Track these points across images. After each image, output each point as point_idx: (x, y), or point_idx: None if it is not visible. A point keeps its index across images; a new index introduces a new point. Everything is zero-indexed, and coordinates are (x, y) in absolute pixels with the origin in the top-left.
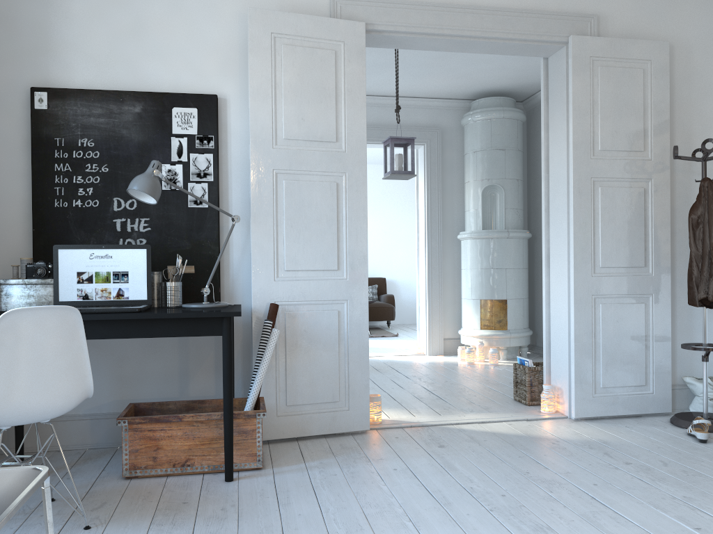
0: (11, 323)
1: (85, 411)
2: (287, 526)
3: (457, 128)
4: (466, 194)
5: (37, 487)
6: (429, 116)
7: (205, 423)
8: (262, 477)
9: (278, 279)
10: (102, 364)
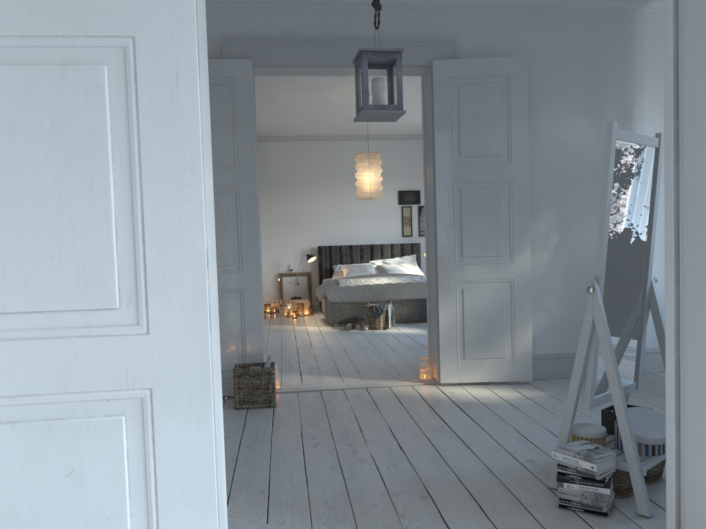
0: None
1: None
2: None
3: None
4: None
5: None
6: None
7: None
8: None
9: None
10: None
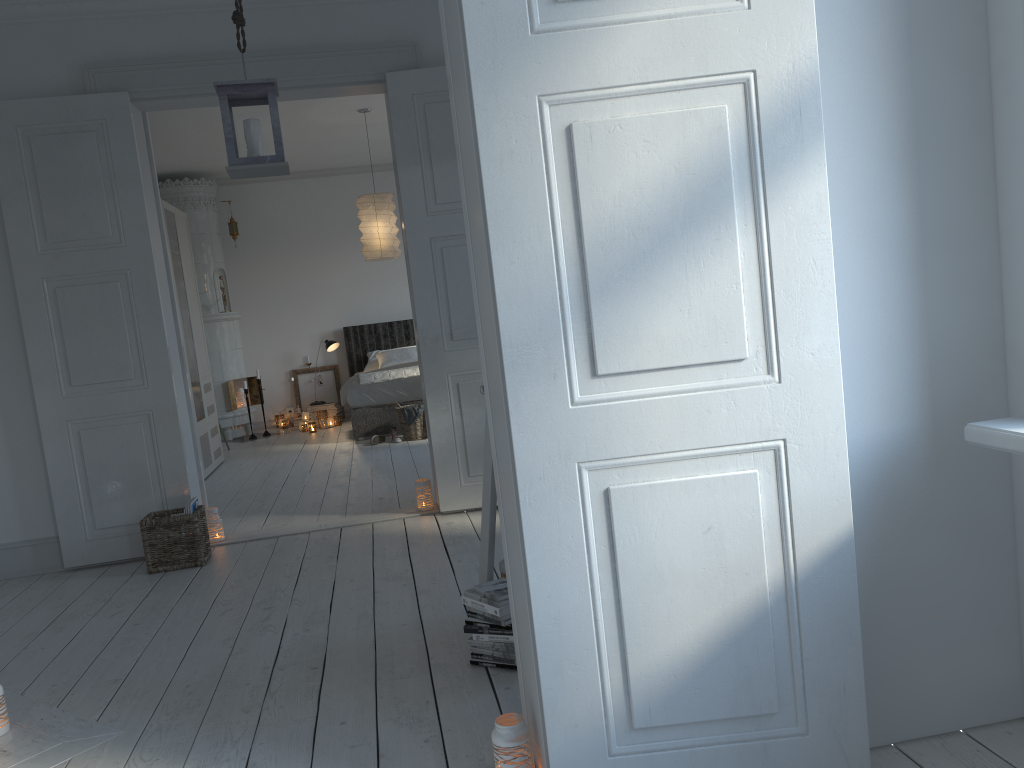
0: None
1: None
2: None
3: None
4: None
5: None
6: None
7: None
8: None
9: None
10: None
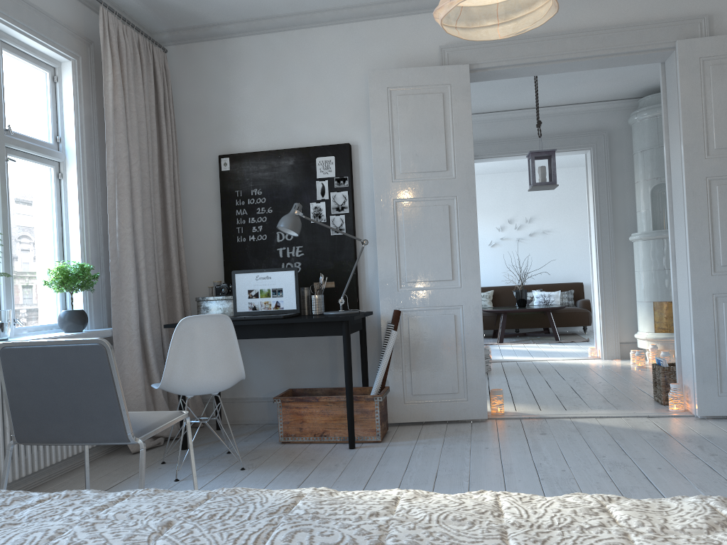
0: (186, 326)
1: (264, 395)
2: (373, 478)
3: (626, 128)
4: (635, 195)
5: (178, 420)
6: (594, 120)
7: (336, 404)
8: (377, 447)
9: (401, 290)
10: (274, 360)
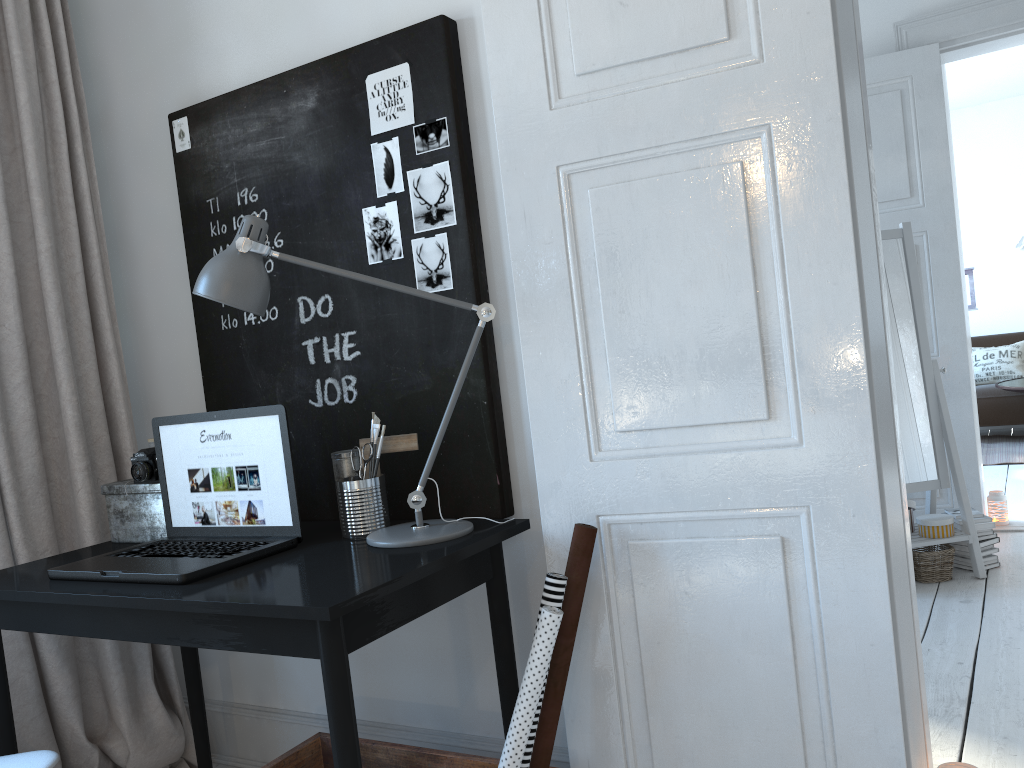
0: None
1: (319, 710)
2: None
3: None
4: None
5: None
6: None
7: None
8: None
9: (601, 457)
10: None
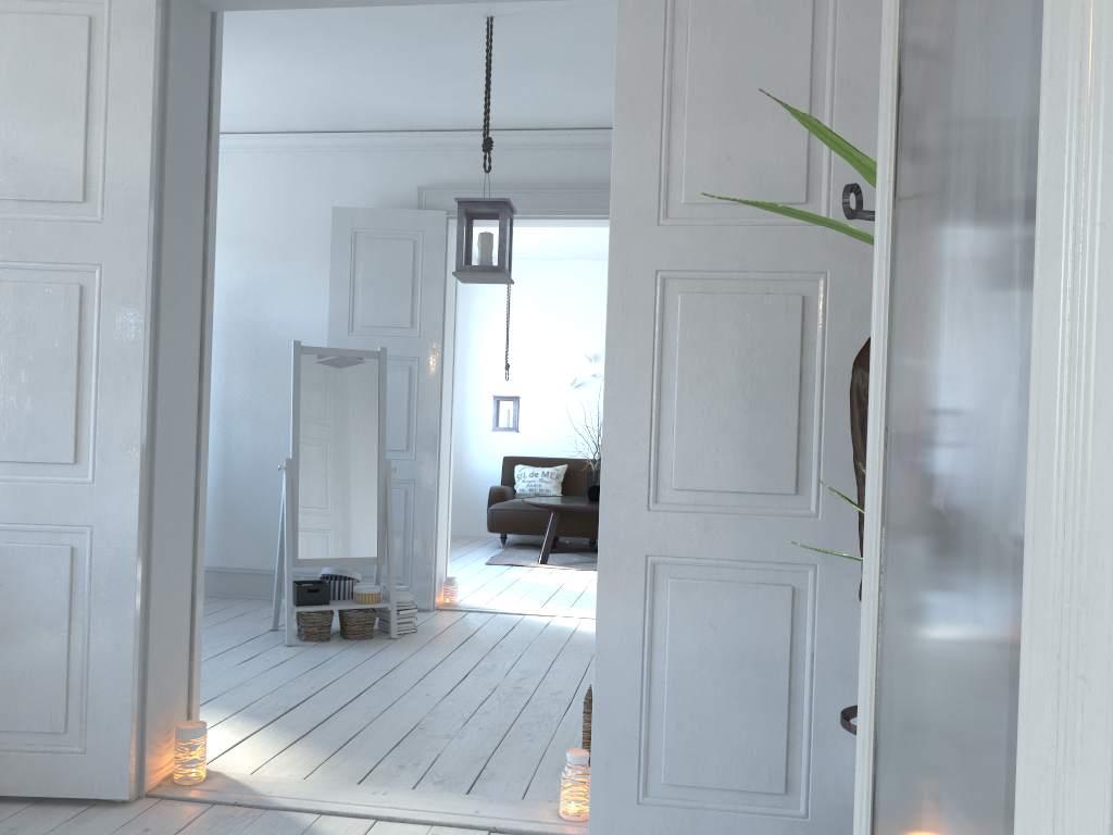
0: None
1: None
2: None
3: None
4: None
5: None
6: None
7: None
8: None
9: None
10: None
